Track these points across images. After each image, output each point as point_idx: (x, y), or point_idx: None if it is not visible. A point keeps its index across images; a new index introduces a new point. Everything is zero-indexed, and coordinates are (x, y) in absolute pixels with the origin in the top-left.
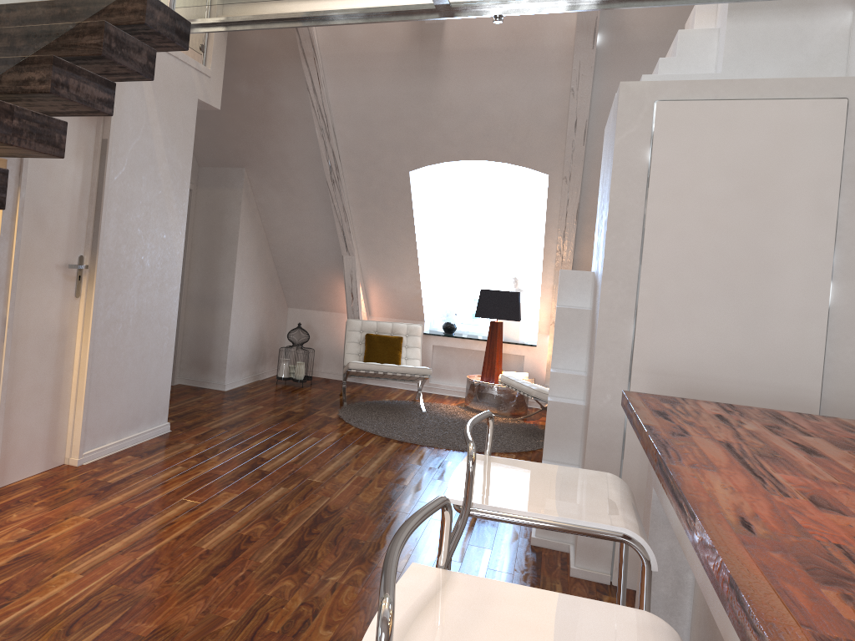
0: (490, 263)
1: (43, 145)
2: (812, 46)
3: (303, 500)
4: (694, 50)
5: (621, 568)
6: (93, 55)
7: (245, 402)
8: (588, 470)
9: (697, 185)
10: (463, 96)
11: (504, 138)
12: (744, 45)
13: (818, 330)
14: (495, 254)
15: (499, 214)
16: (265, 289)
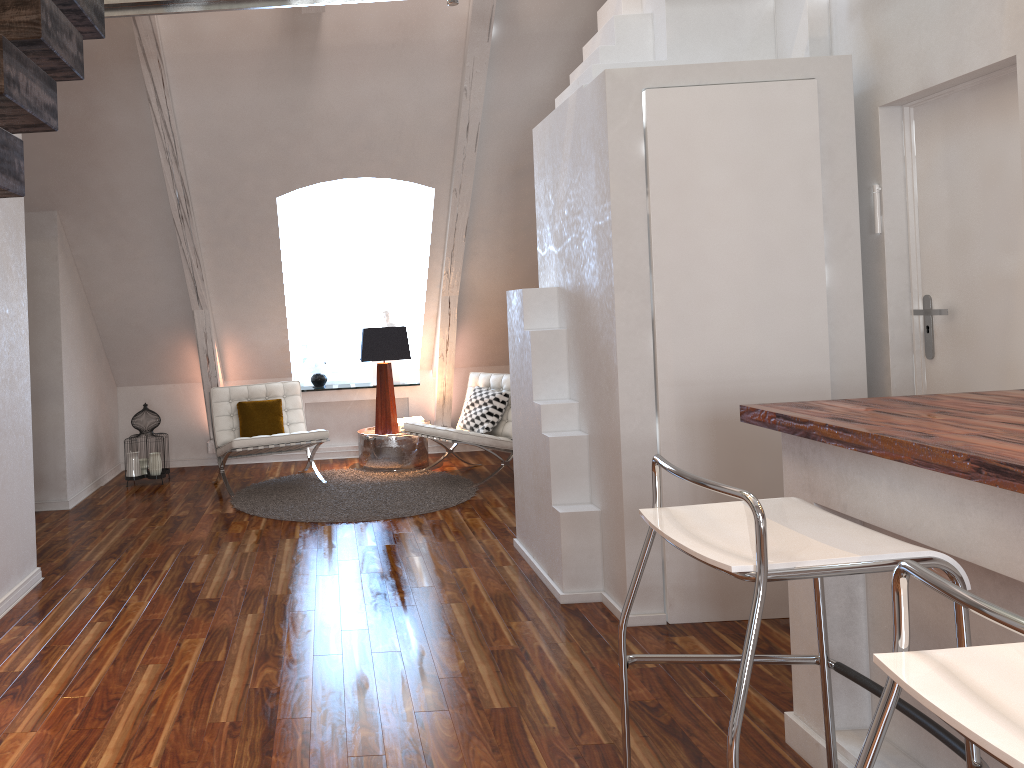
0: (353, 298)
1: (6, 177)
2: (744, 30)
3: (288, 622)
4: (631, 37)
5: (820, 599)
6: (27, 39)
7: (109, 518)
8: (772, 499)
9: (696, 178)
10: (343, 102)
11: (388, 150)
12: (684, 30)
13: (820, 314)
14: (357, 288)
15: (355, 240)
16: (93, 367)
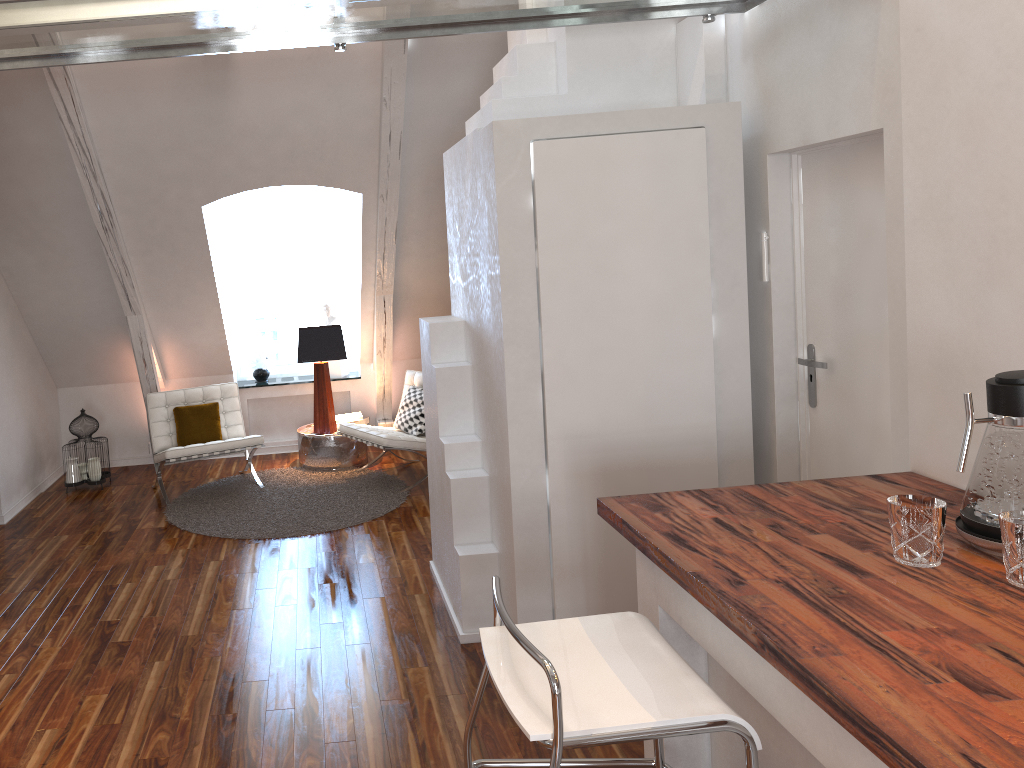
0: (294, 291)
1: None
2: (645, 61)
3: (192, 672)
4: (534, 67)
5: None
6: None
7: (42, 535)
8: (609, 614)
9: (584, 231)
10: (261, 113)
11: (312, 158)
12: (585, 62)
13: (707, 364)
14: (298, 280)
15: (295, 232)
16: (28, 374)
